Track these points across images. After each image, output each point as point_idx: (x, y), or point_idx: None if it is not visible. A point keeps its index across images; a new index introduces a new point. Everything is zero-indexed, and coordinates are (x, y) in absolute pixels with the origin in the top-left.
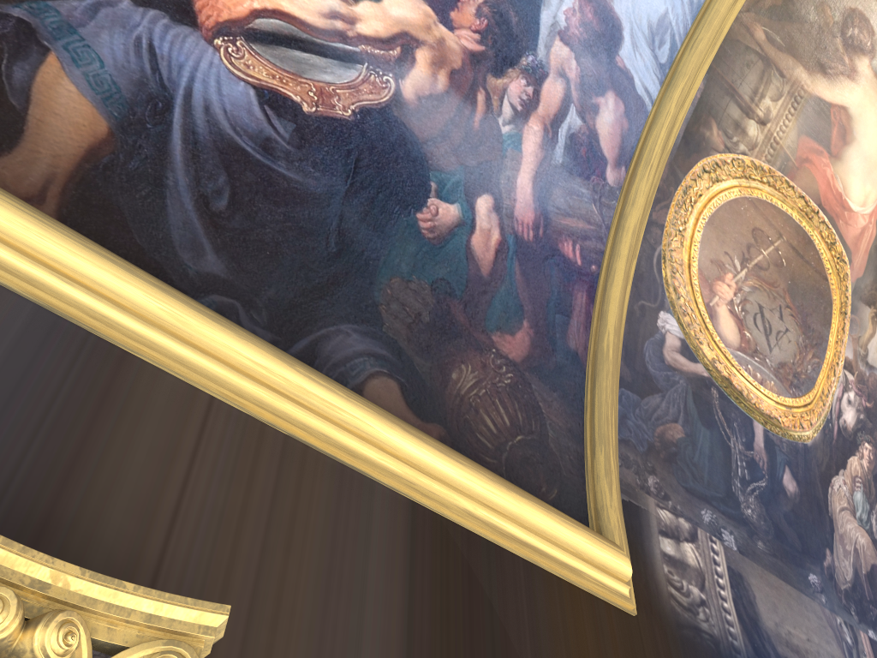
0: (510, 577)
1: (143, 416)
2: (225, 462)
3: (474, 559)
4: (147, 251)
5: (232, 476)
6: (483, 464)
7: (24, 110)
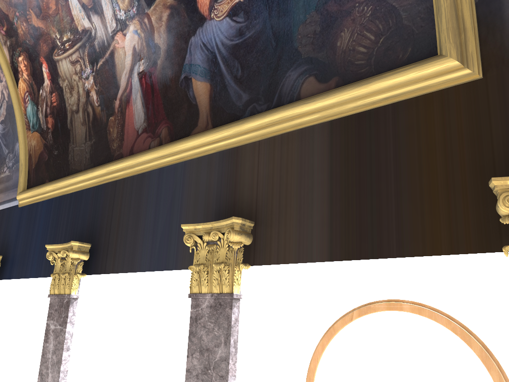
0: (382, 119)
1: (245, 162)
2: (266, 158)
3: (362, 124)
4: (230, 112)
5: (268, 162)
6: (360, 76)
7: (196, 102)
